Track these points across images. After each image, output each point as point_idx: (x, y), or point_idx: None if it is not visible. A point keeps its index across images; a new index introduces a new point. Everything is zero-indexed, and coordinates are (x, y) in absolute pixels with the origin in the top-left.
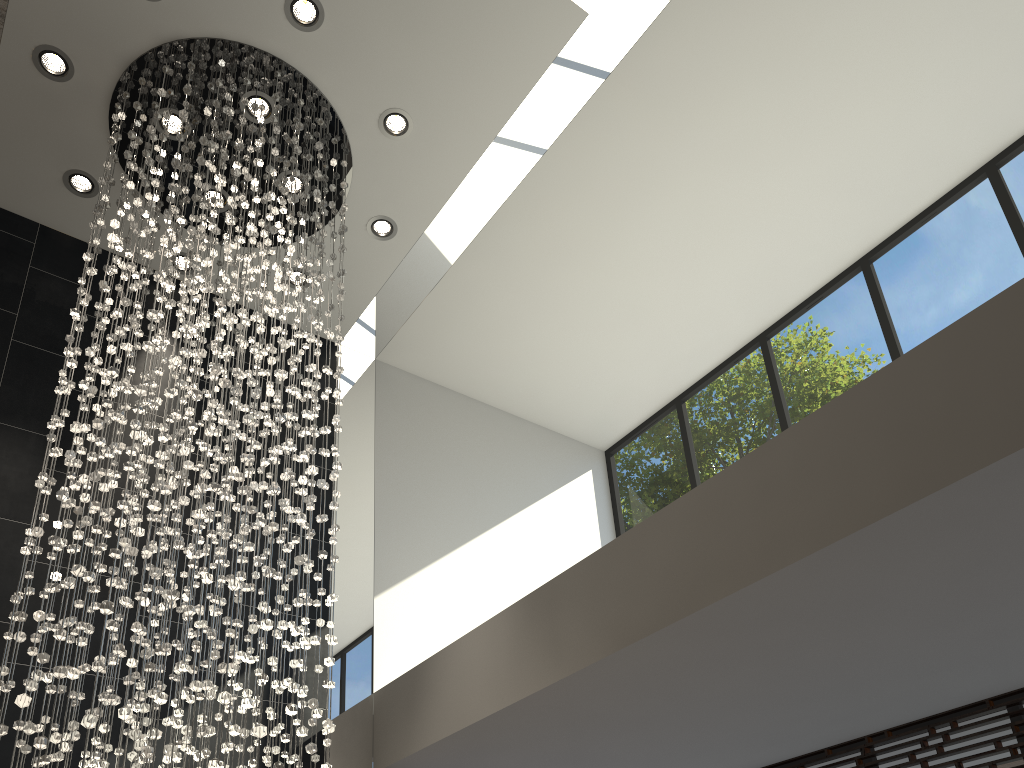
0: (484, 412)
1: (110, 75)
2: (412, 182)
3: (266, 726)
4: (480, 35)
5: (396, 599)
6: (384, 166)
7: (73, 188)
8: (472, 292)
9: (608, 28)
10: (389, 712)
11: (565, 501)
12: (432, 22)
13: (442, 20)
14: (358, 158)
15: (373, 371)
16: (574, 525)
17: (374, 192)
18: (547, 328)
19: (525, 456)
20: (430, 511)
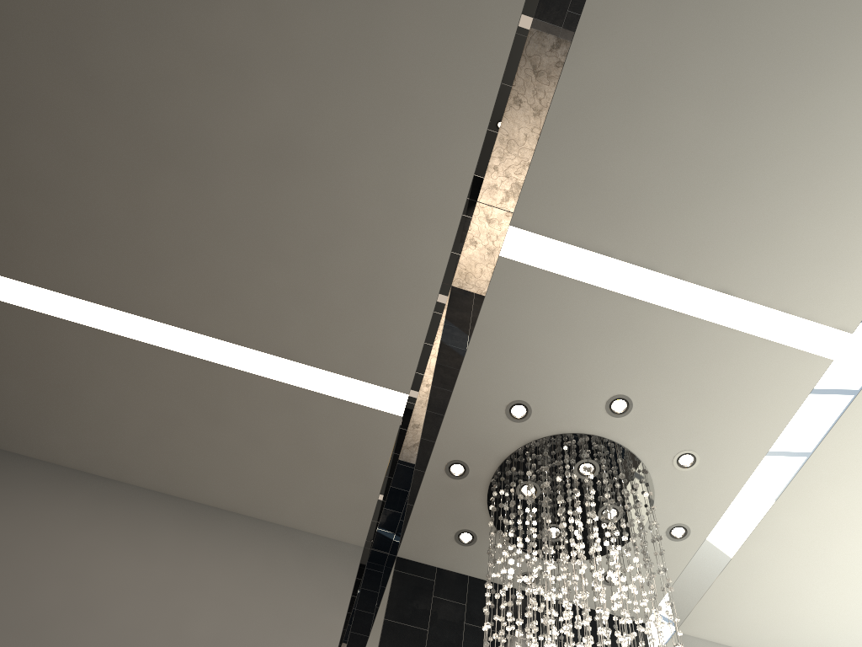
0: None
1: (490, 469)
2: (700, 496)
3: None
4: (747, 391)
5: None
6: (678, 489)
7: (460, 541)
8: (756, 568)
9: (851, 365)
10: None
11: None
12: (710, 391)
13: (717, 389)
14: (658, 487)
15: (676, 641)
16: None
17: (671, 508)
18: (828, 588)
19: None
20: None
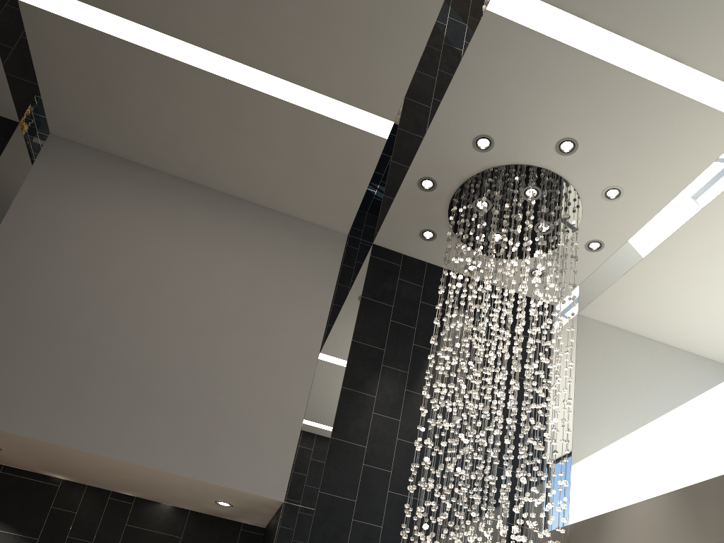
0: (647, 344)
1: (454, 186)
2: (618, 221)
3: (508, 538)
4: (675, 144)
5: (584, 468)
6: (601, 215)
7: (423, 237)
8: (649, 276)
9: None
10: (579, 538)
11: (702, 404)
12: (644, 142)
13: (651, 140)
14: (585, 212)
15: (576, 321)
16: (708, 421)
17: (592, 228)
18: (700, 295)
19: (675, 373)
20: (608, 412)
